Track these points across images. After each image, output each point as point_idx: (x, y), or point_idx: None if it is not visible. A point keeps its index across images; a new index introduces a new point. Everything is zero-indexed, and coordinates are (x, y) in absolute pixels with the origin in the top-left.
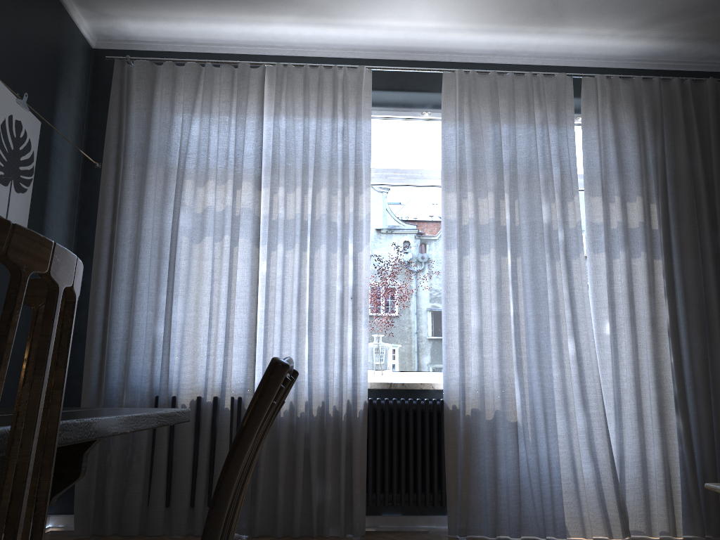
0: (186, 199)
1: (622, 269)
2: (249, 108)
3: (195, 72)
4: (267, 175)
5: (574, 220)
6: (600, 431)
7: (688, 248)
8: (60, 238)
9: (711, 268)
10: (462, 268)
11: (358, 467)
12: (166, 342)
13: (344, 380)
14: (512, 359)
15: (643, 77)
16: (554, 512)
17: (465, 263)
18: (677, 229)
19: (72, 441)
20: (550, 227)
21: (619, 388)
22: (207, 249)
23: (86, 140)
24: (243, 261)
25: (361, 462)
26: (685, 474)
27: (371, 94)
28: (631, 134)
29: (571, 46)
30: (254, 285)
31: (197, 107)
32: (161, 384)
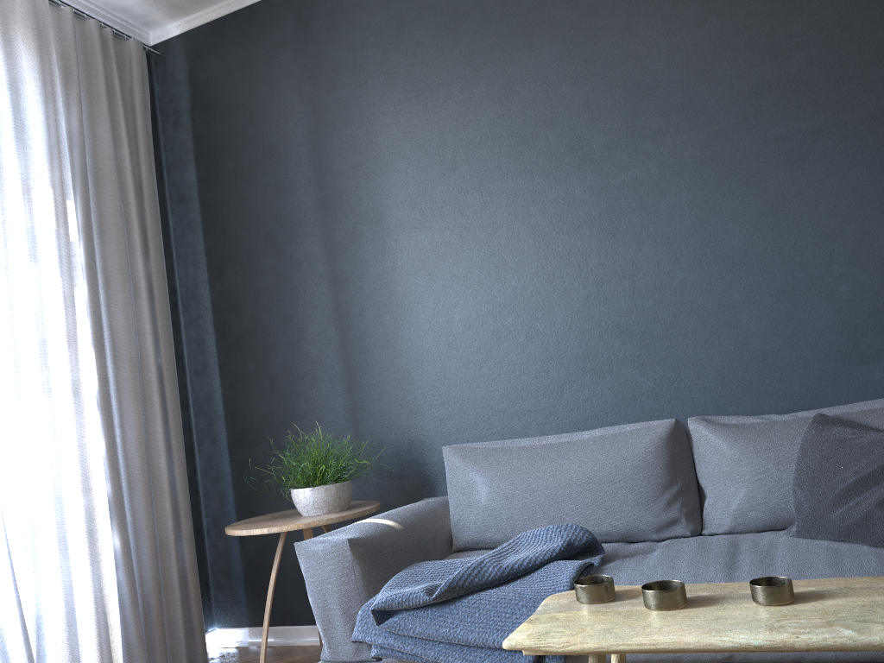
0: None
1: (27, 302)
2: None
3: None
4: None
5: None
6: (8, 584)
7: (117, 276)
8: None
9: (147, 307)
10: None
11: None
12: None
13: None
14: None
15: None
16: None
17: None
18: (100, 247)
19: None
20: None
21: (32, 502)
22: None
23: None
24: None
25: None
26: (123, 615)
27: None
28: (33, 83)
29: None
30: None
31: None
32: None
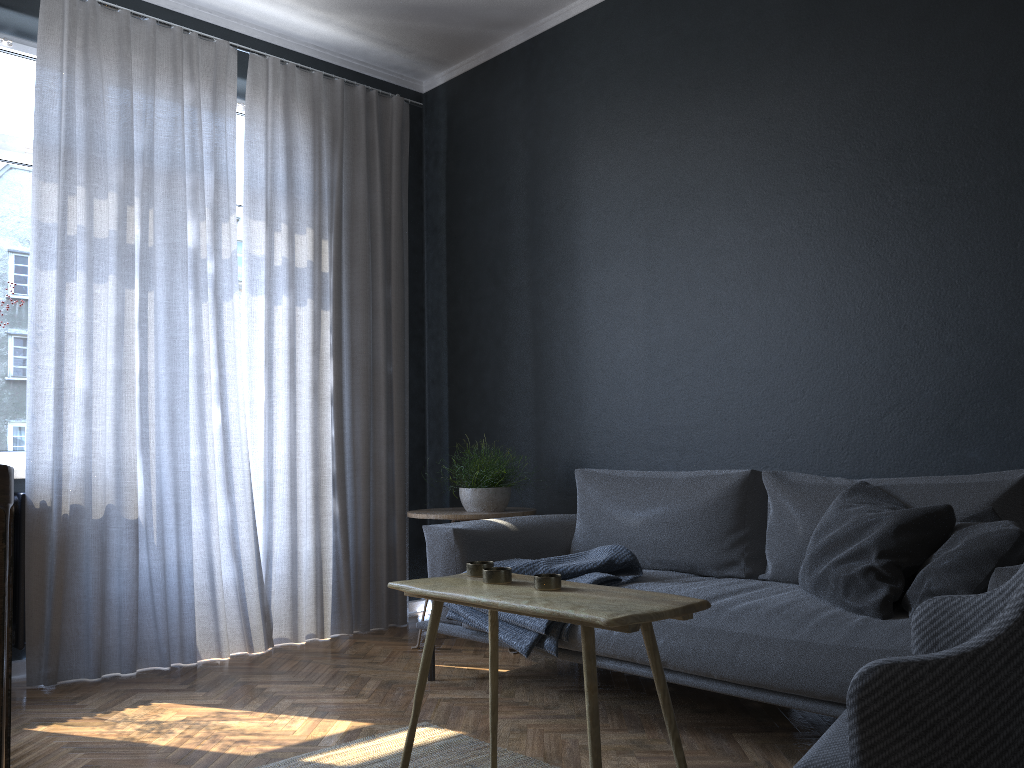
0: None
1: (284, 319)
2: None
3: None
4: None
5: (229, 248)
6: (247, 523)
7: (359, 299)
8: None
9: (382, 325)
10: (64, 301)
11: None
12: None
13: None
14: (136, 434)
15: (324, 74)
16: (183, 632)
17: (70, 293)
18: (349, 275)
19: None
20: (198, 254)
21: (272, 468)
22: None
23: None
24: None
25: None
26: (337, 566)
27: None
28: (306, 146)
29: (238, 5)
30: None
31: None
32: None
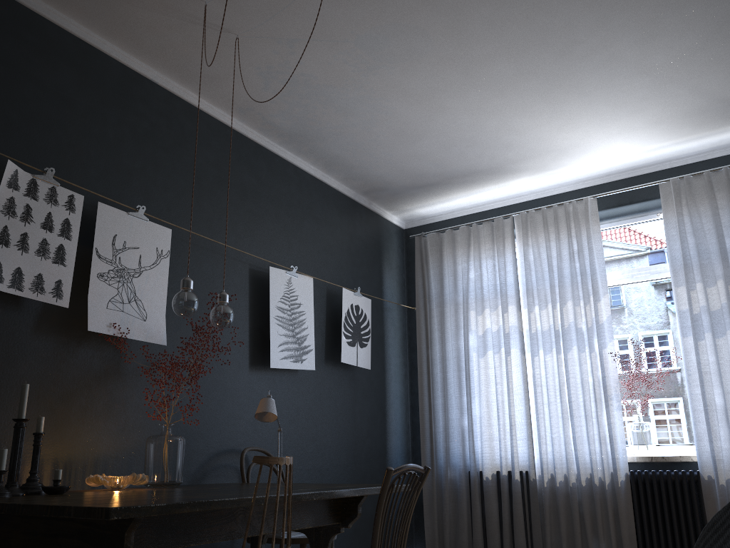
0: (472, 325)
1: None
2: (506, 249)
3: (466, 233)
4: (525, 298)
5: None
6: None
7: None
8: (397, 364)
9: None
10: (698, 353)
11: (625, 529)
12: (470, 431)
13: (604, 456)
14: None
15: None
16: None
17: (701, 347)
18: None
19: (324, 498)
20: None
21: None
22: (490, 360)
23: (407, 293)
24: (516, 366)
25: (627, 524)
26: None
27: (598, 217)
28: None
29: None
30: (525, 384)
31: (471, 256)
32: (470, 462)
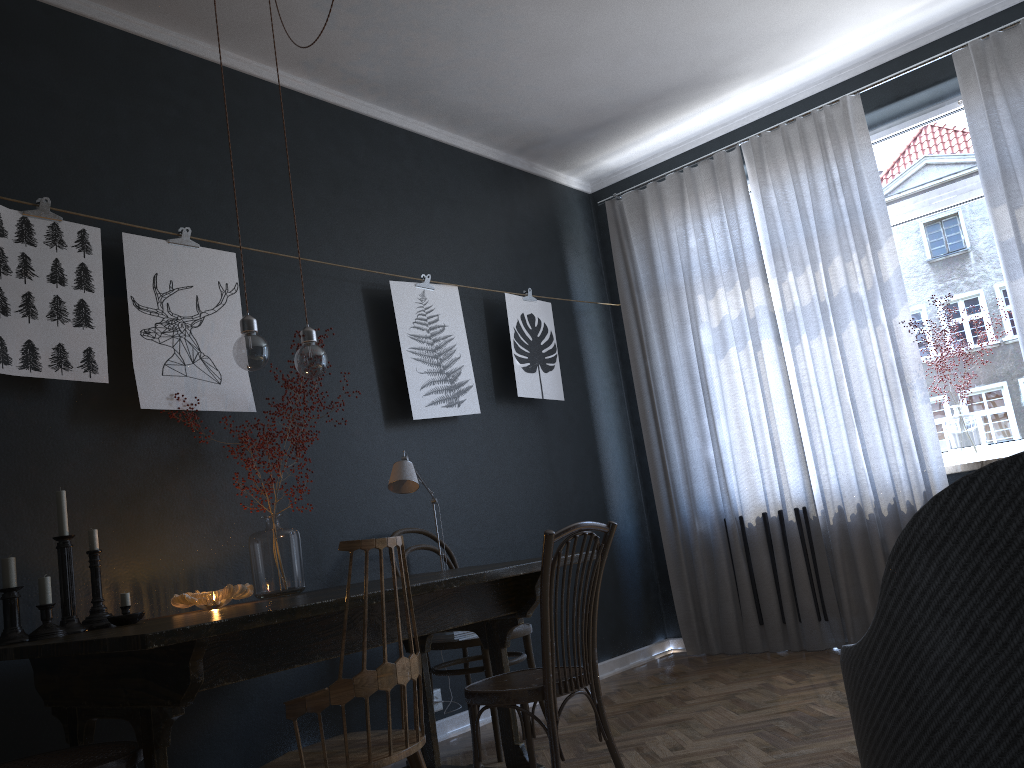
0: (702, 315)
1: None
2: (737, 197)
3: (676, 183)
4: (771, 264)
5: None
6: None
7: None
8: (606, 388)
9: None
10: None
11: None
12: (719, 464)
13: (910, 471)
14: None
15: None
16: None
17: None
18: None
19: (470, 583)
20: None
21: None
22: (734, 360)
23: (607, 285)
24: (772, 364)
25: None
26: None
27: (865, 123)
28: None
29: None
30: (787, 387)
31: (688, 216)
32: (724, 507)
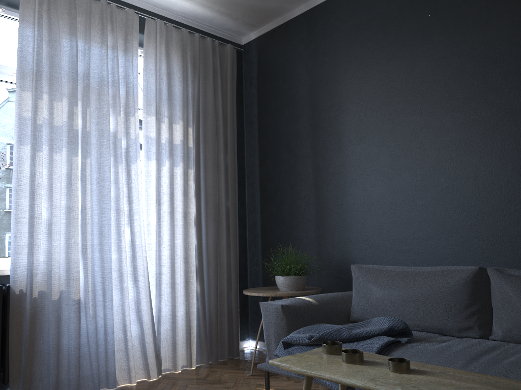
0: None
1: (167, 174)
2: None
3: None
4: None
5: (134, 132)
6: (146, 299)
7: (210, 163)
8: None
9: (223, 178)
10: (35, 164)
11: None
12: None
13: None
14: (79, 246)
15: (188, 31)
16: (108, 369)
17: (39, 159)
18: (204, 148)
19: None
20: (116, 136)
21: (160, 265)
22: None
23: None
24: None
25: None
26: (199, 322)
27: None
28: (178, 72)
29: None
30: None
31: None
32: None
